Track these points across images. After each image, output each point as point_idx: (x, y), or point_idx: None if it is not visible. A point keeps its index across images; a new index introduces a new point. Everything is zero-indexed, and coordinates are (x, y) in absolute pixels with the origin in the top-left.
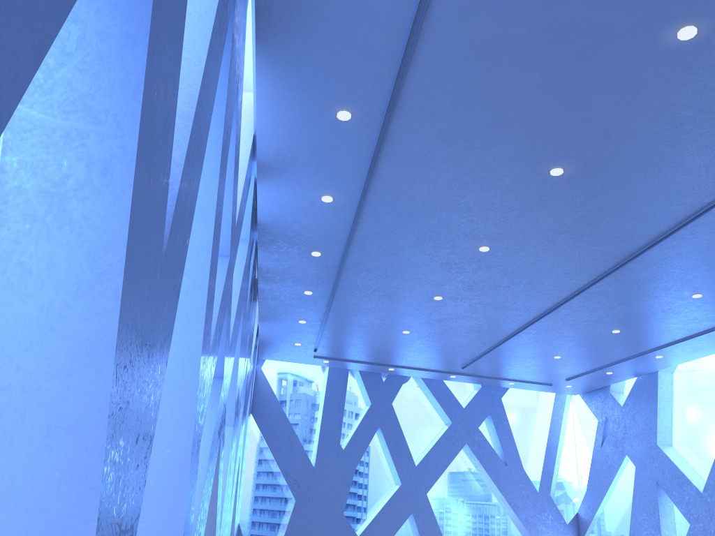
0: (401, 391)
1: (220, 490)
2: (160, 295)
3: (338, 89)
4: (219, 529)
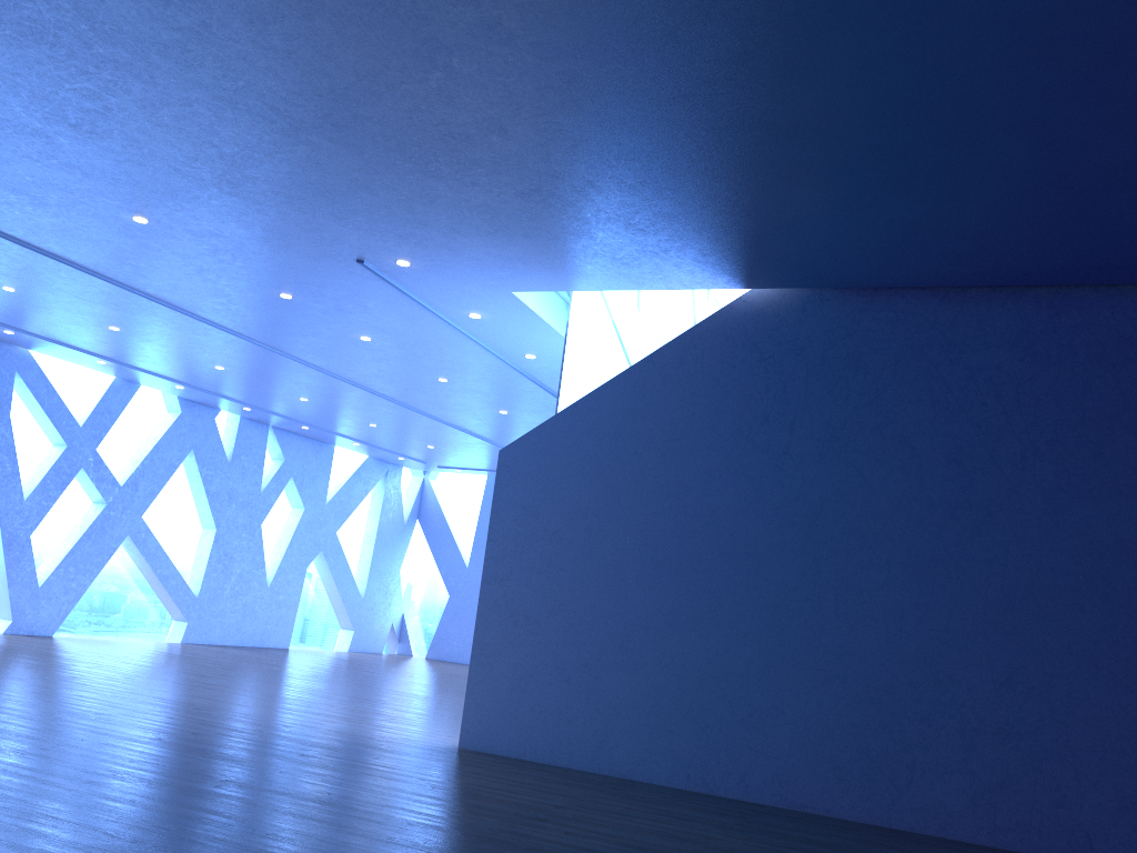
0: None
1: (169, 566)
2: None
3: (79, 356)
4: (190, 591)
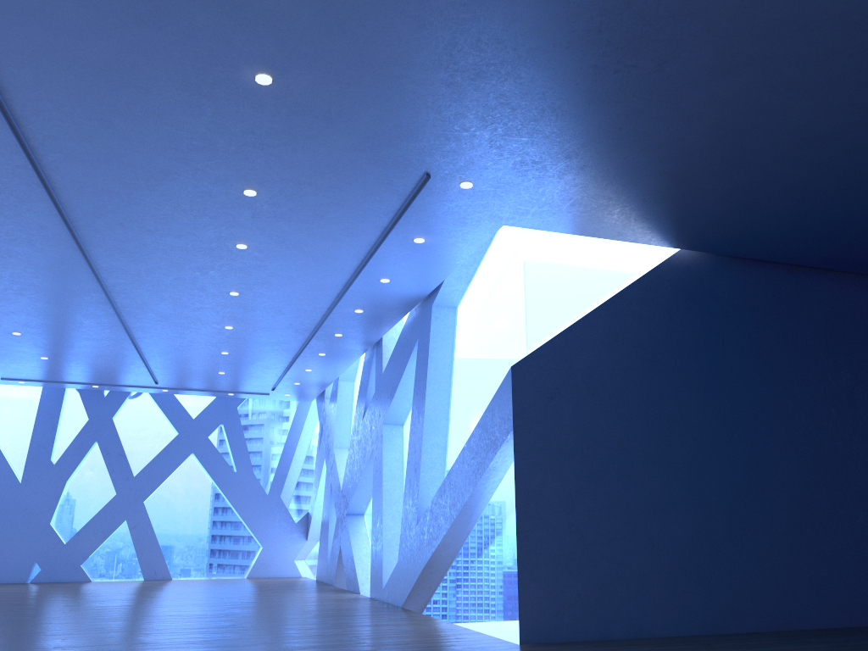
0: (130, 405)
1: None
2: None
3: None
4: None
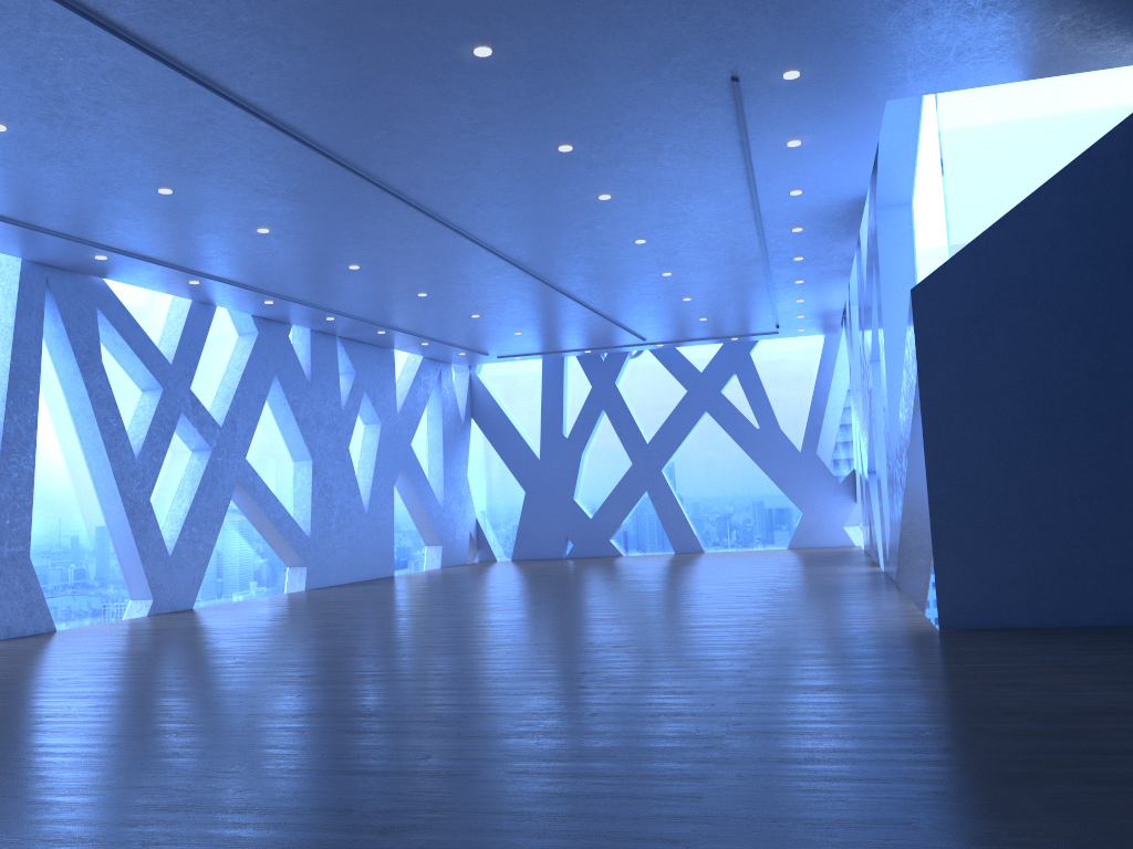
0: (633, 366)
1: (280, 509)
2: (3, 475)
3: (170, 278)
4: (302, 532)
